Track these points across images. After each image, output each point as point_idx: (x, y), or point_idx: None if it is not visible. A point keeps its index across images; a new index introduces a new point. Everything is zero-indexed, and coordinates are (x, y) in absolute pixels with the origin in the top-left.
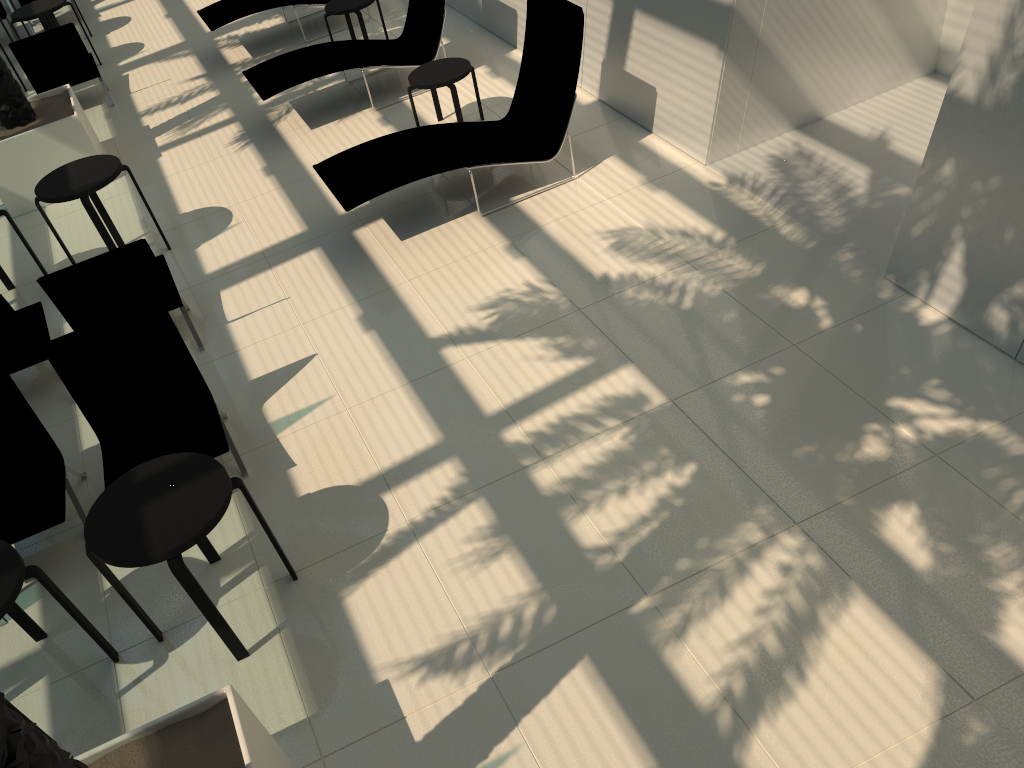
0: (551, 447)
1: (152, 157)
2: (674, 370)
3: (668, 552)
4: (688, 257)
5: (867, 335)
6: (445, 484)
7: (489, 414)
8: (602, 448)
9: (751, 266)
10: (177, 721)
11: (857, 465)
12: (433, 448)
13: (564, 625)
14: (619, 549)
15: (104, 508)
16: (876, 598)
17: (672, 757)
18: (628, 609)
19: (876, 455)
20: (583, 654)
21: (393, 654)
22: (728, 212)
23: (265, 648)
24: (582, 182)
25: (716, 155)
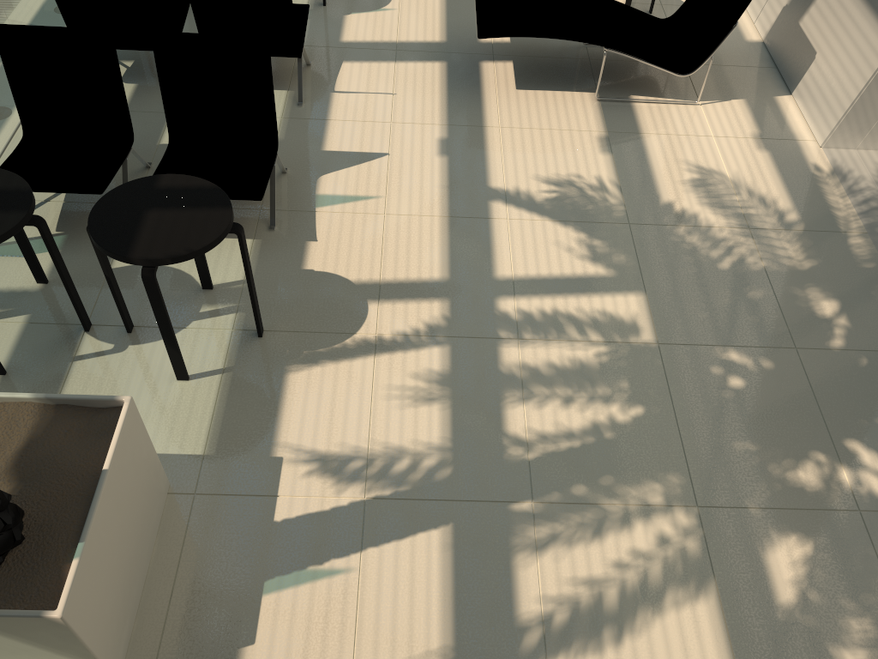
0: (531, 332)
1: None
2: (677, 318)
3: (573, 473)
4: (752, 223)
5: (867, 372)
6: (425, 319)
7: (497, 277)
8: (573, 355)
9: (803, 258)
10: (75, 405)
11: (783, 483)
12: (434, 283)
13: (449, 489)
14: (534, 449)
15: (119, 197)
16: (725, 607)
17: (468, 646)
18: (509, 504)
19: (805, 483)
20: (449, 521)
21: (299, 439)
22: (813, 200)
23: (203, 381)
24: (701, 110)
25: (835, 142)
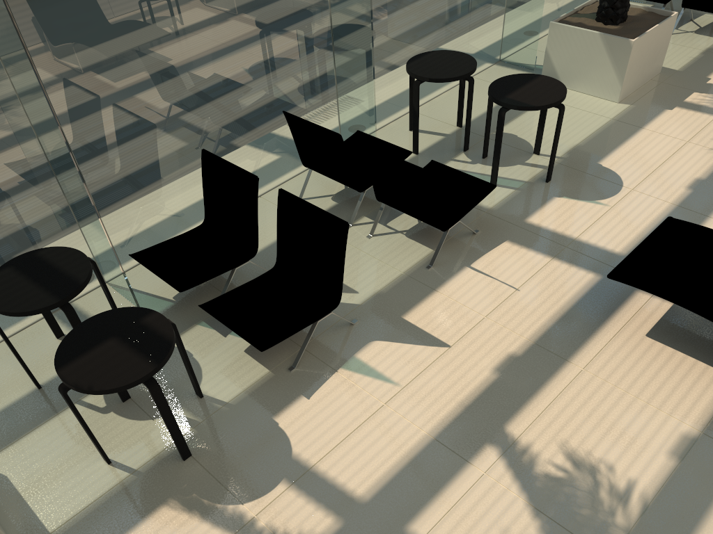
0: None
1: (665, 105)
2: None
3: None
4: None
5: None
6: (304, 529)
7: (408, 529)
8: None
9: None
10: None
11: None
12: (349, 498)
13: None
14: None
15: (113, 316)
16: None
17: None
18: None
19: None
20: None
21: None
22: None
23: (115, 471)
24: None
25: None
